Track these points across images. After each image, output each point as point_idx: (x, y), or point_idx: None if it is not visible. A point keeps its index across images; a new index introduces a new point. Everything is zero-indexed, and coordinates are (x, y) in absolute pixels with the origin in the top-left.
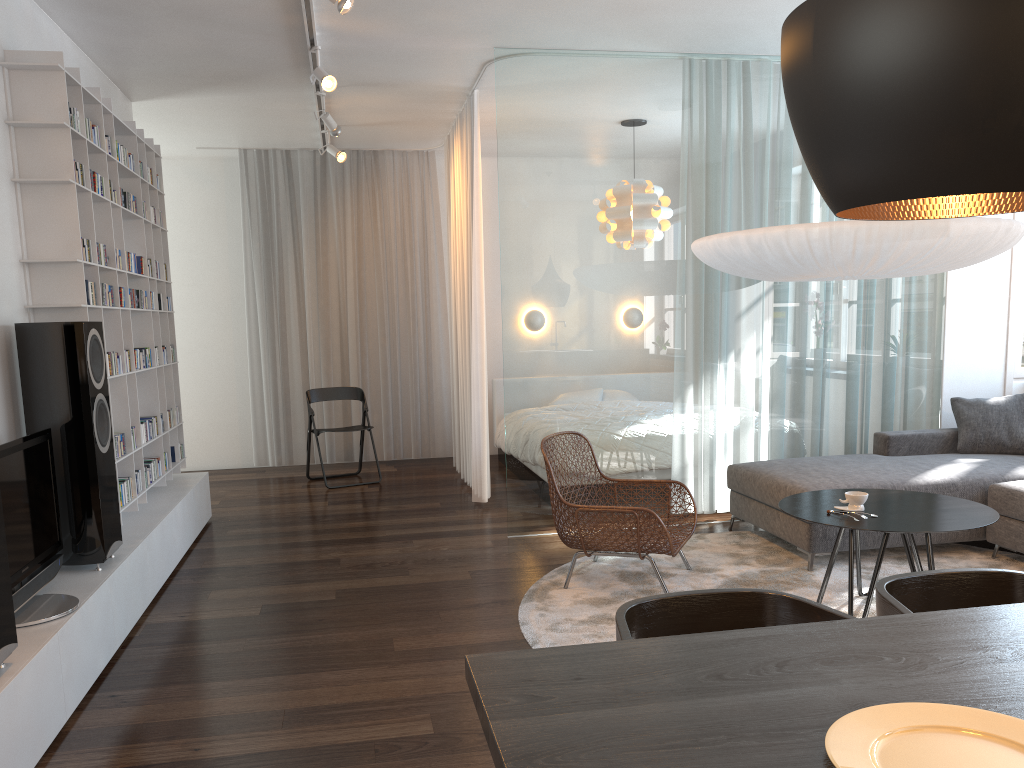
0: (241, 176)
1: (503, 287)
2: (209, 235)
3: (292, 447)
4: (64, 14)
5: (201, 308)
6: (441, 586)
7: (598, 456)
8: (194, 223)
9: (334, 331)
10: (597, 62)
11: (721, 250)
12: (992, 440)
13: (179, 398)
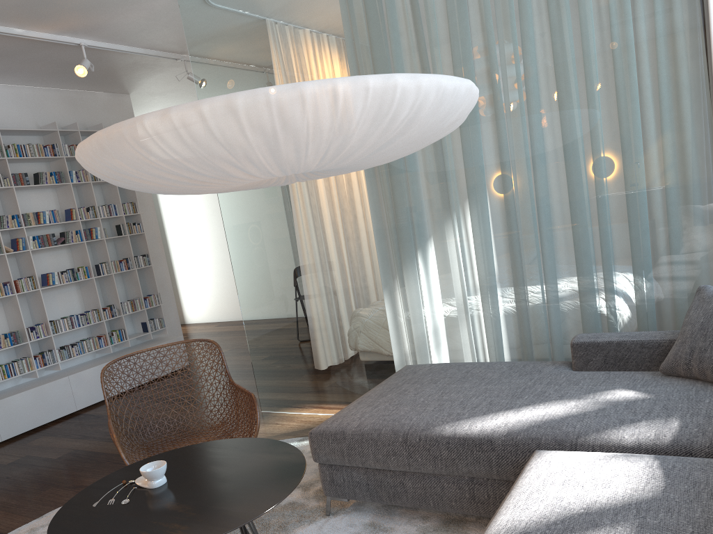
0: None
1: (220, 203)
2: None
3: None
4: None
5: None
6: (112, 460)
7: (314, 347)
8: None
9: None
10: None
11: None
12: (700, 362)
13: (156, 288)
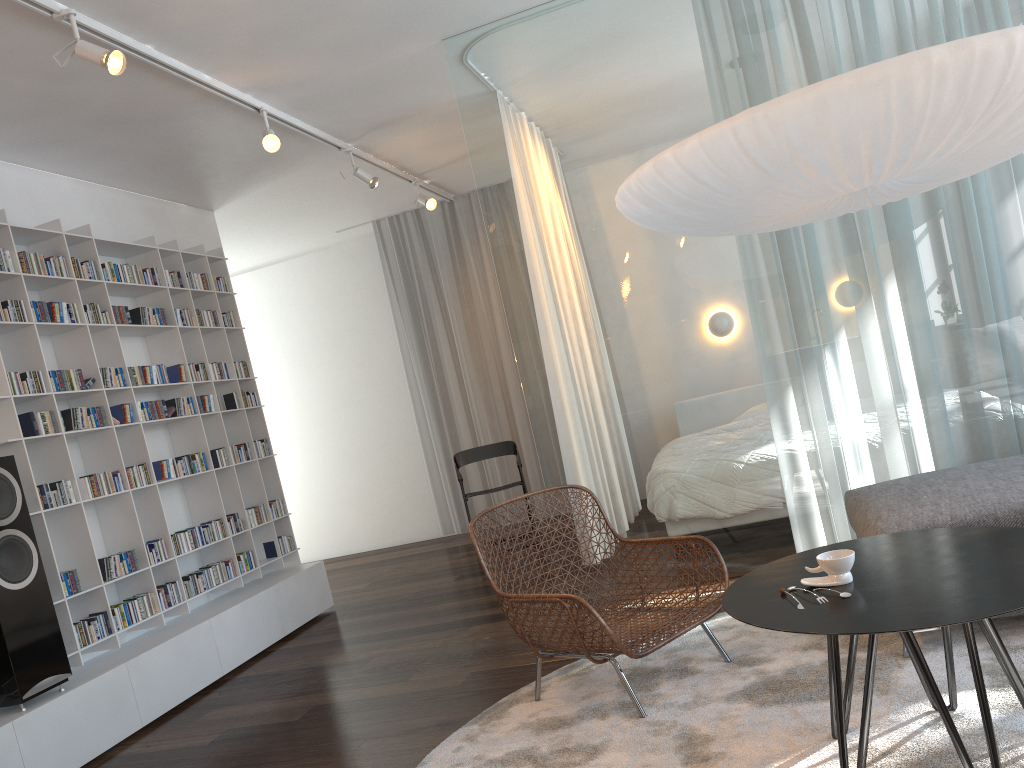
0: (378, 248)
1: (508, 315)
2: (371, 312)
3: (472, 511)
4: (27, 159)
5: (376, 384)
6: (415, 698)
7: (669, 501)
8: (357, 304)
9: (493, 383)
10: (566, 11)
11: (628, 213)
12: None
13: (281, 490)
